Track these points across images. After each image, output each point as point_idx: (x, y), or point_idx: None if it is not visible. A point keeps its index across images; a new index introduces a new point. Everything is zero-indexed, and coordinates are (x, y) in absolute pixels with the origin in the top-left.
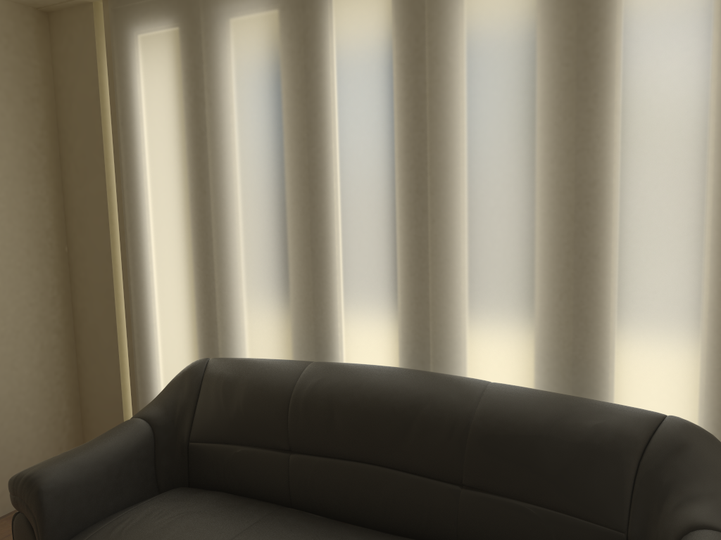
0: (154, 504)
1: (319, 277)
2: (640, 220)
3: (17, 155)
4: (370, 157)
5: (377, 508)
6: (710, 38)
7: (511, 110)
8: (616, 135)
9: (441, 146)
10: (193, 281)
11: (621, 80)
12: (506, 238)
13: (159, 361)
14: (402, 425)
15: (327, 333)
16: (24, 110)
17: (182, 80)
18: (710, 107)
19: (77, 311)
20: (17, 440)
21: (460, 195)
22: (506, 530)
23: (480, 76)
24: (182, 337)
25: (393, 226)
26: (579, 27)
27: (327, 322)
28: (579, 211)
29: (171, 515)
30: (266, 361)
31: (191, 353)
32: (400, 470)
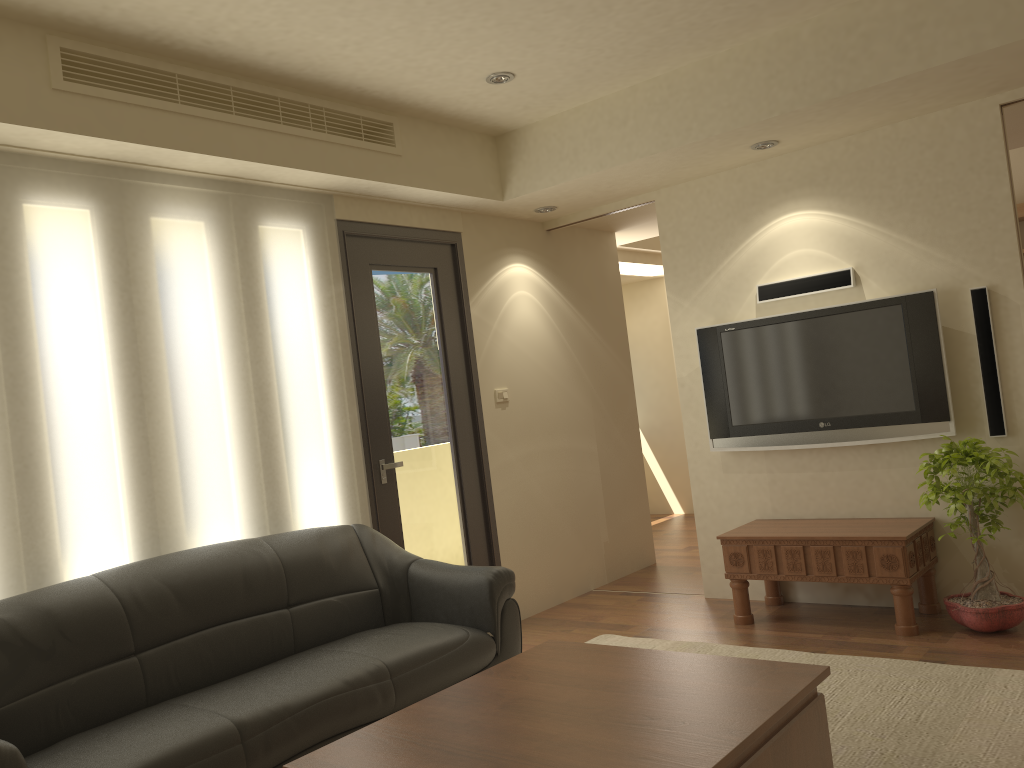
0: (54, 757)
1: (37, 495)
2: (298, 408)
3: None
4: (90, 364)
5: (234, 658)
6: (314, 296)
7: (211, 330)
8: (278, 351)
9: (160, 356)
10: None
11: (275, 316)
12: (219, 430)
13: None
14: (236, 578)
15: (52, 557)
16: None
17: None
18: (320, 337)
19: None
20: None
21: (180, 397)
22: (324, 621)
23: (185, 302)
24: None
25: (121, 430)
26: (248, 277)
27: (51, 544)
28: (264, 404)
29: (104, 740)
30: (37, 590)
31: None
32: (242, 618)
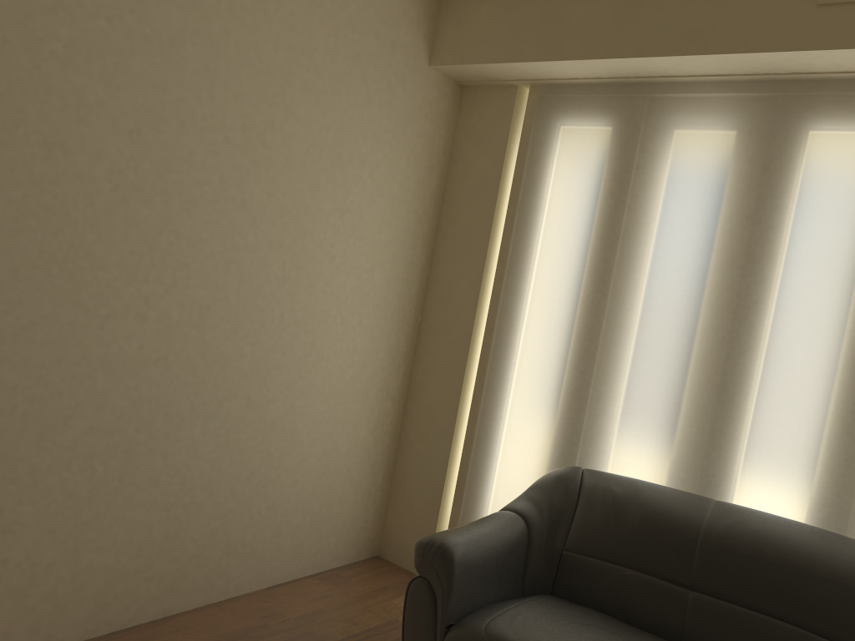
0: (540, 605)
1: (726, 411)
2: None
3: (408, 219)
4: (822, 301)
5: None
6: None
7: None
8: None
9: None
10: (567, 383)
11: None
12: None
13: (502, 456)
14: (843, 592)
15: (721, 472)
16: (424, 176)
17: (607, 180)
18: None
19: (414, 384)
20: (339, 501)
21: None
22: None
23: None
24: (537, 437)
25: (834, 378)
26: None
27: (724, 460)
28: None
29: (567, 621)
30: (660, 486)
31: (544, 456)
32: (831, 640)
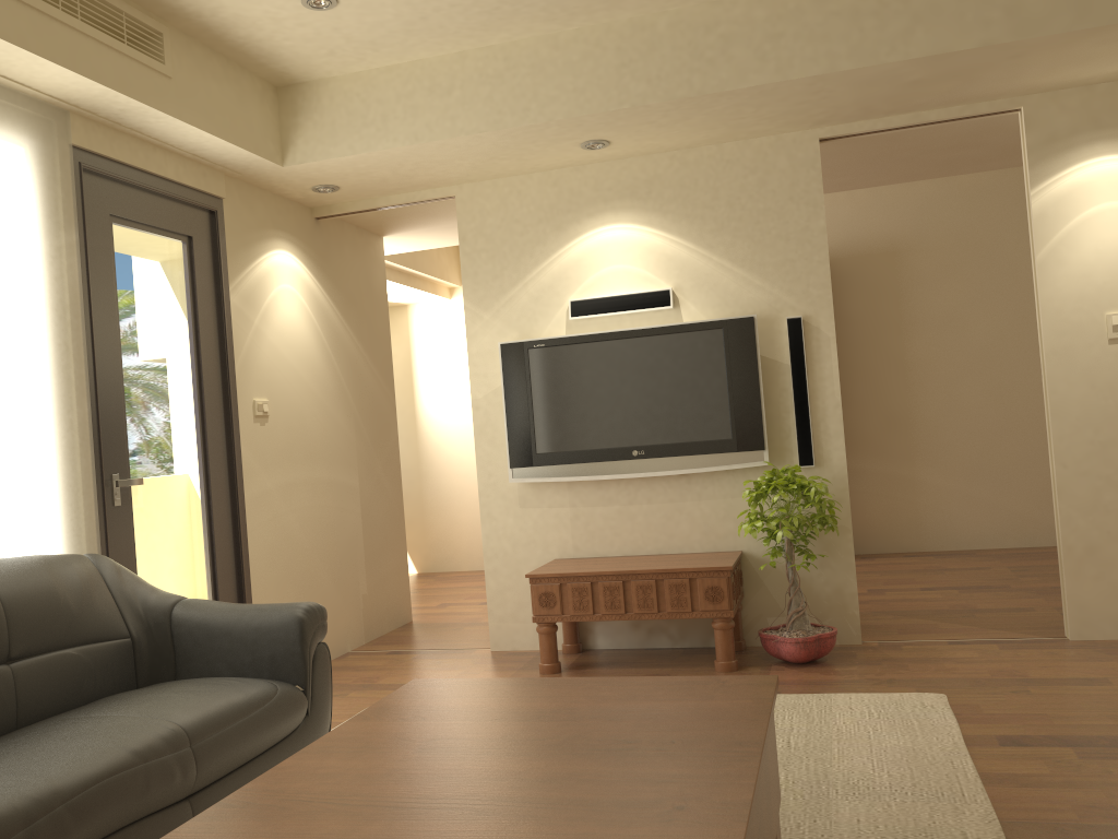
0: None
1: None
2: (9, 390)
3: None
4: None
5: None
6: (39, 241)
7: None
8: None
9: None
10: None
11: None
12: None
13: None
14: None
15: None
16: None
17: None
18: (44, 298)
19: None
20: None
21: None
22: (60, 682)
23: None
24: None
25: None
26: None
27: None
28: None
29: None
30: None
31: None
32: None
